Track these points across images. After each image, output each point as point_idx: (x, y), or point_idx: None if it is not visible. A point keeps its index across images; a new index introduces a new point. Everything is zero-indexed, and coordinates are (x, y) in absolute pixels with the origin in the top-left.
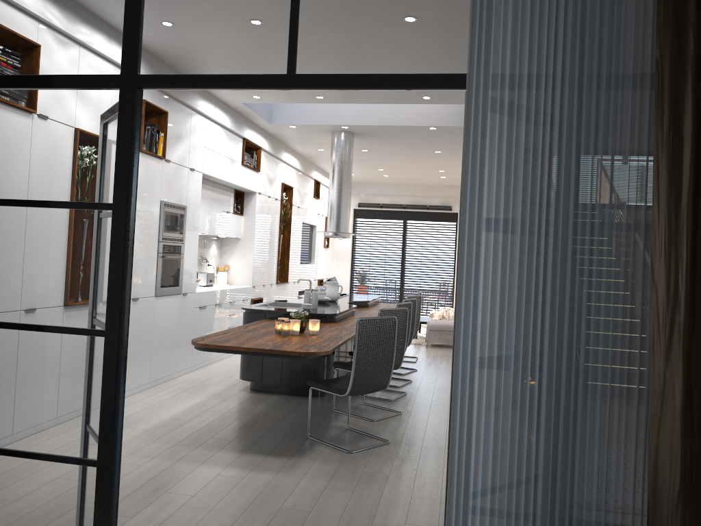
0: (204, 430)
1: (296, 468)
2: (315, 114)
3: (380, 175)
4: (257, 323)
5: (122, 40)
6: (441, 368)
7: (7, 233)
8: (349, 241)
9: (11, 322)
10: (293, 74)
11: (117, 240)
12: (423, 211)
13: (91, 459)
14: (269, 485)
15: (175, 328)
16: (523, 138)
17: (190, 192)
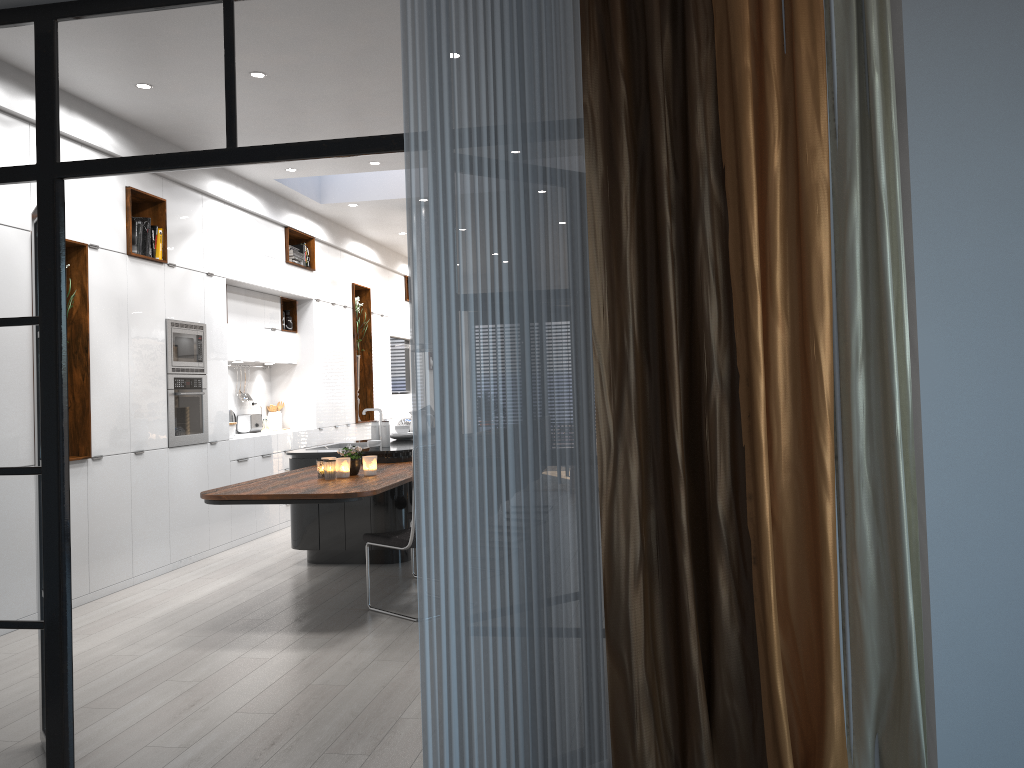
0: (233, 612)
1: (342, 642)
2: (382, 186)
3: None
4: (303, 470)
5: (35, 124)
6: None
7: None
8: None
9: None
10: (233, 147)
11: (47, 358)
12: None
13: (37, 621)
14: (302, 663)
15: (203, 489)
16: (468, 200)
17: (210, 305)
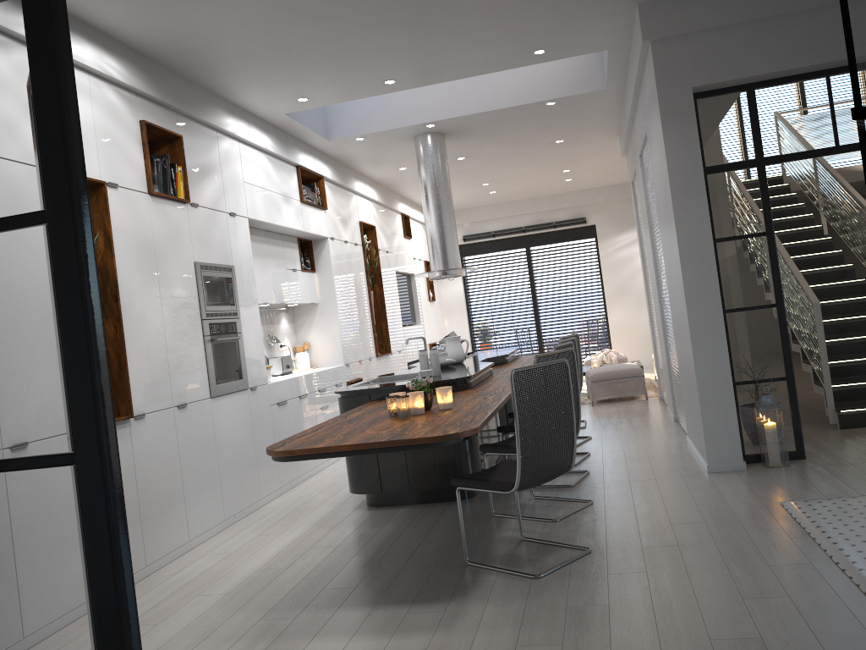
0: (311, 579)
1: (461, 618)
2: (388, 116)
3: (486, 193)
4: (361, 409)
5: None
6: (623, 429)
7: None
8: (460, 288)
9: None
10: None
11: (66, 276)
12: (549, 232)
13: None
14: None
15: (248, 438)
16: None
17: (235, 246)
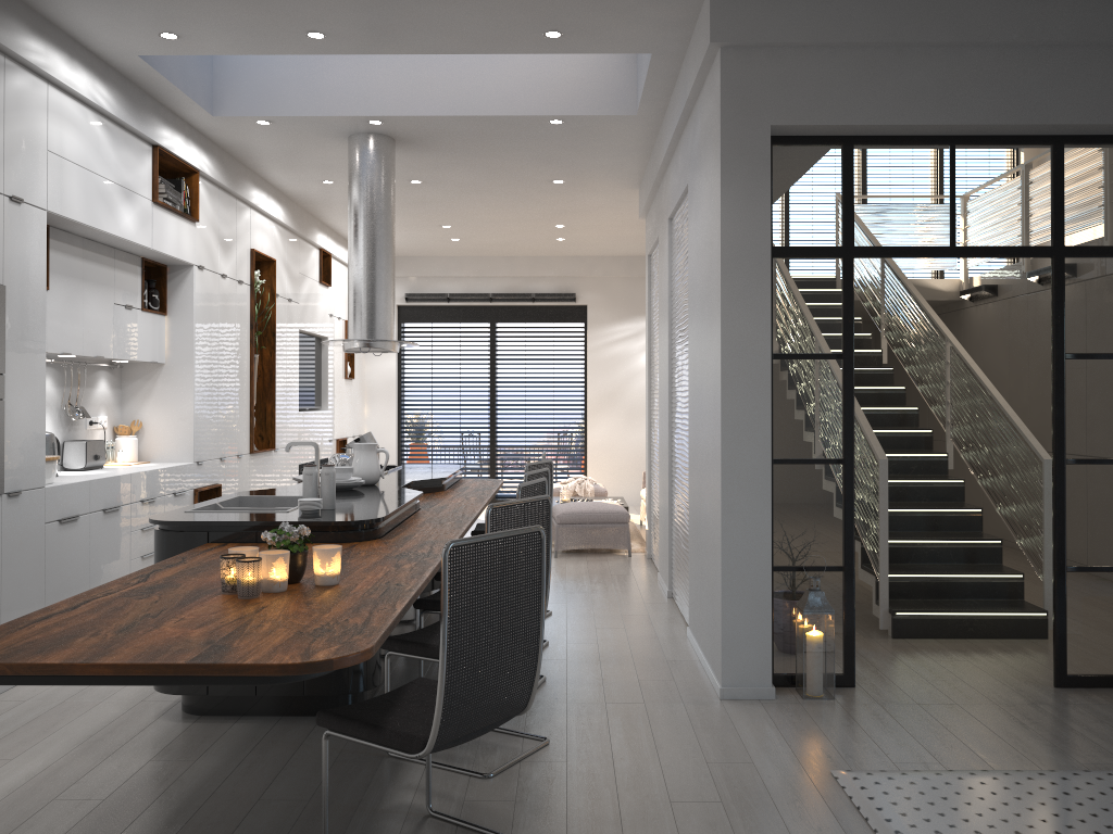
0: None
1: None
2: (312, 95)
3: (446, 239)
4: (183, 560)
5: None
6: (597, 604)
7: None
8: (392, 365)
9: None
10: None
11: None
12: (525, 306)
13: None
14: None
15: None
16: None
17: (14, 254)
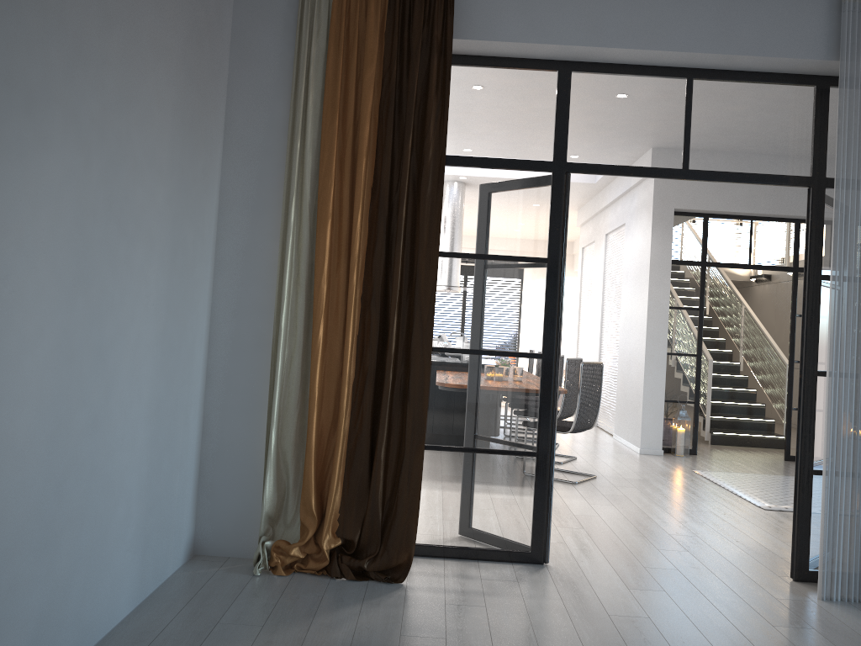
0: None
1: None
2: None
3: None
4: None
5: (552, 135)
6: None
7: (456, 279)
8: None
9: (461, 348)
10: (688, 169)
11: (551, 285)
12: None
13: (530, 451)
14: None
15: None
16: None
17: None
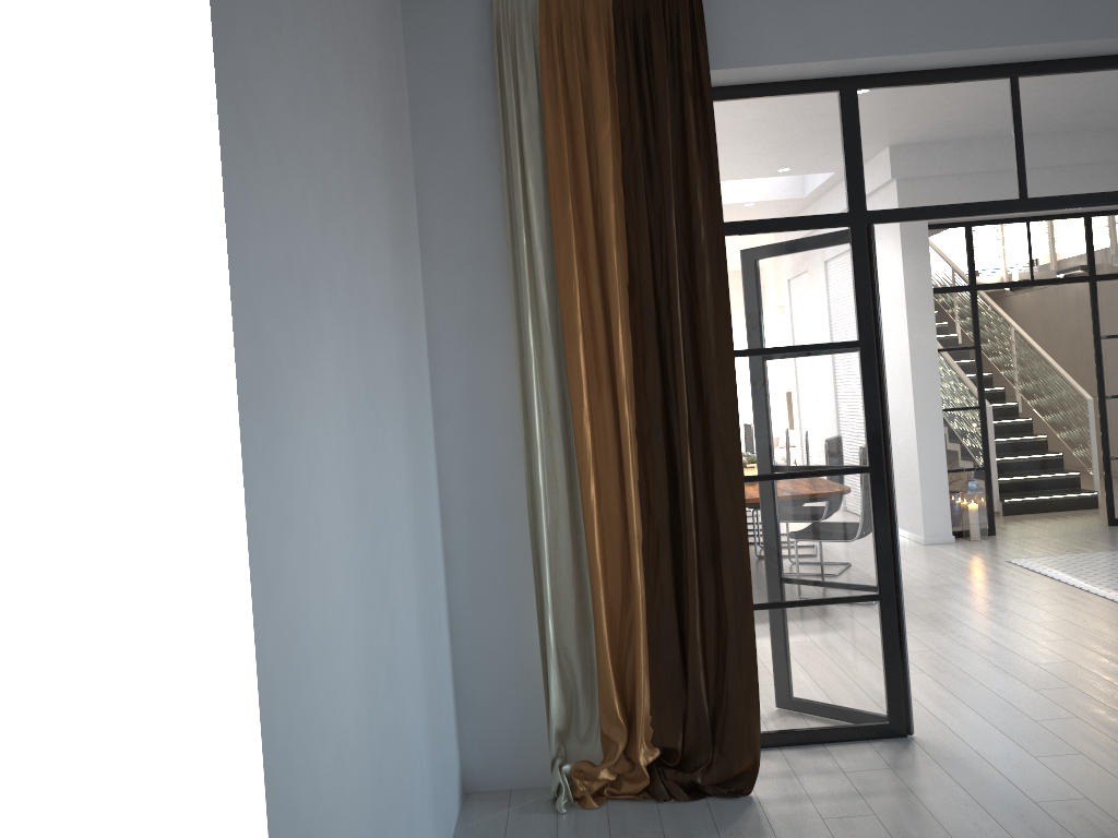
0: None
1: None
2: None
3: None
4: None
5: (843, 178)
6: None
7: (742, 385)
8: None
9: (762, 474)
10: (1027, 198)
11: (869, 376)
12: None
13: (871, 594)
14: None
15: None
16: None
17: None
